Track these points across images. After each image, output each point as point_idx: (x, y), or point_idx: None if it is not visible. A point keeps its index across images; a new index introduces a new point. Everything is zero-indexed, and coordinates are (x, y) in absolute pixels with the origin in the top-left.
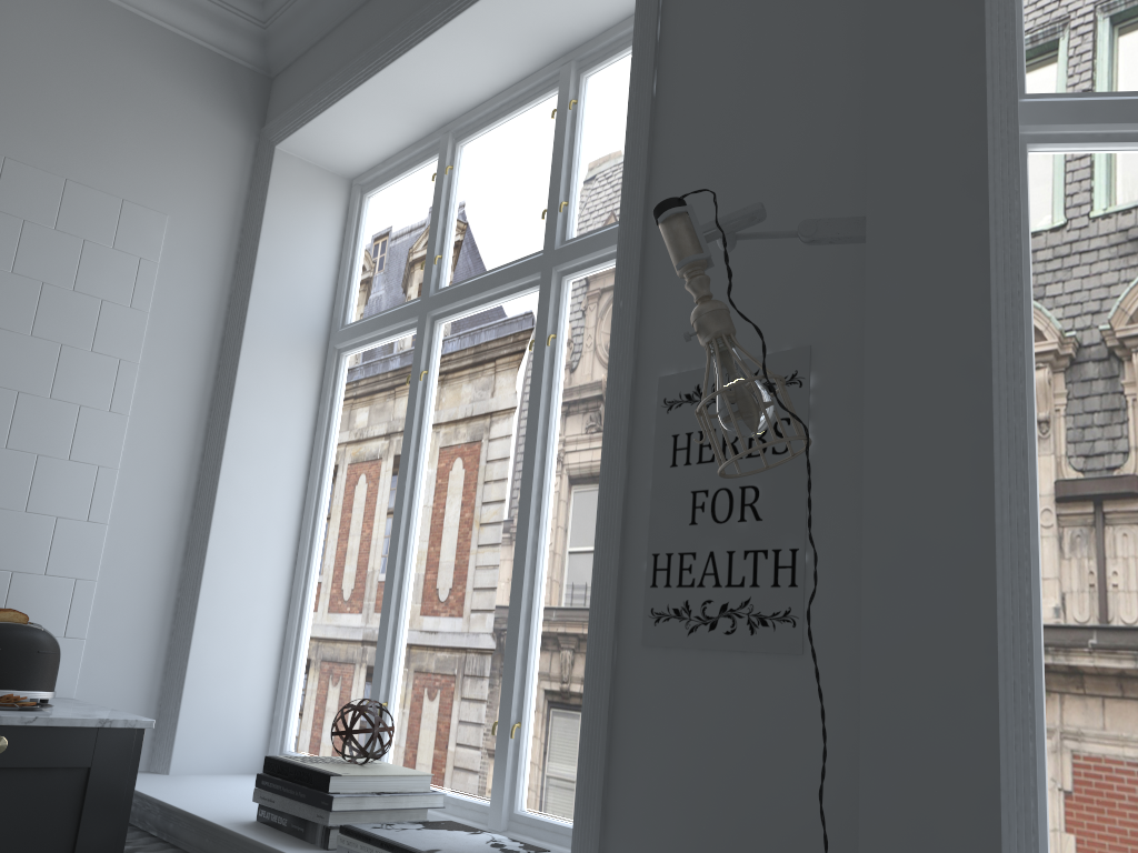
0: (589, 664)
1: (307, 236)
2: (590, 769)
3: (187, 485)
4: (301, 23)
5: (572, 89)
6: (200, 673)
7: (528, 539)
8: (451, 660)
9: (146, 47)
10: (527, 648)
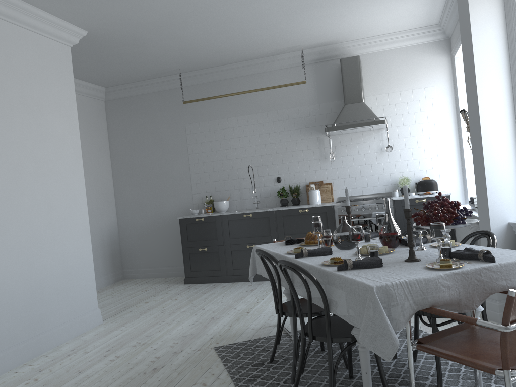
0: None
1: None
2: None
3: (456, 143)
4: (448, 29)
5: None
6: (470, 183)
7: None
8: None
9: (418, 51)
10: None
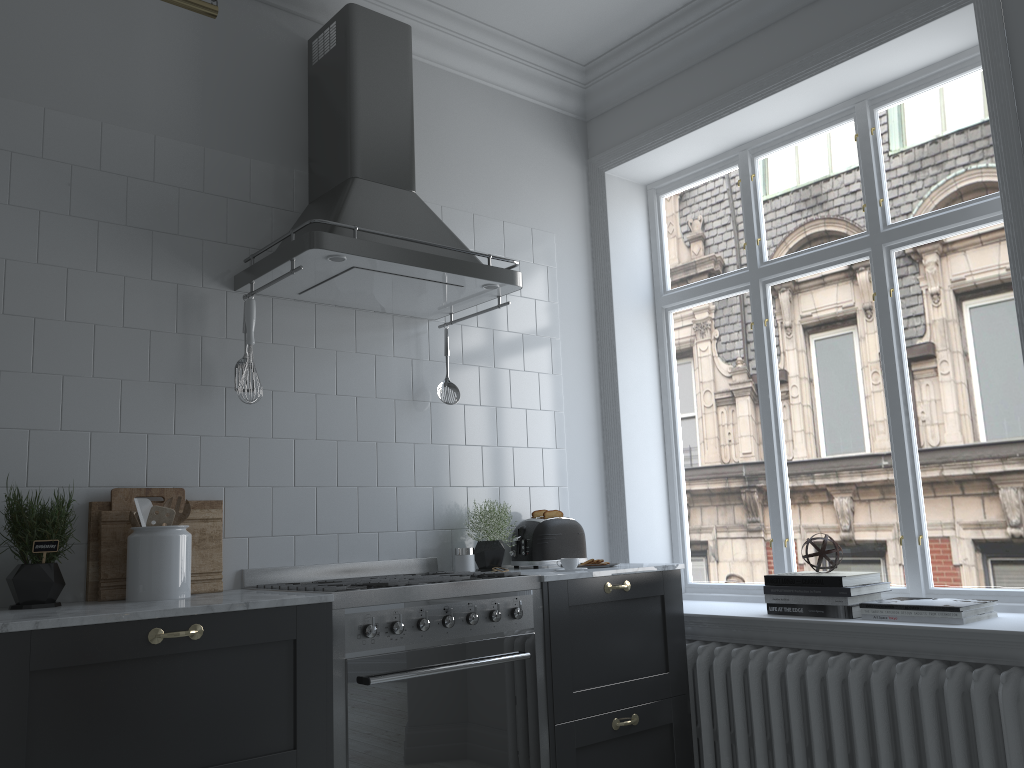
0: None
1: (631, 231)
2: None
3: (596, 416)
4: (623, 85)
5: (869, 120)
6: (634, 538)
7: (902, 422)
8: (841, 505)
9: (521, 117)
10: (916, 489)
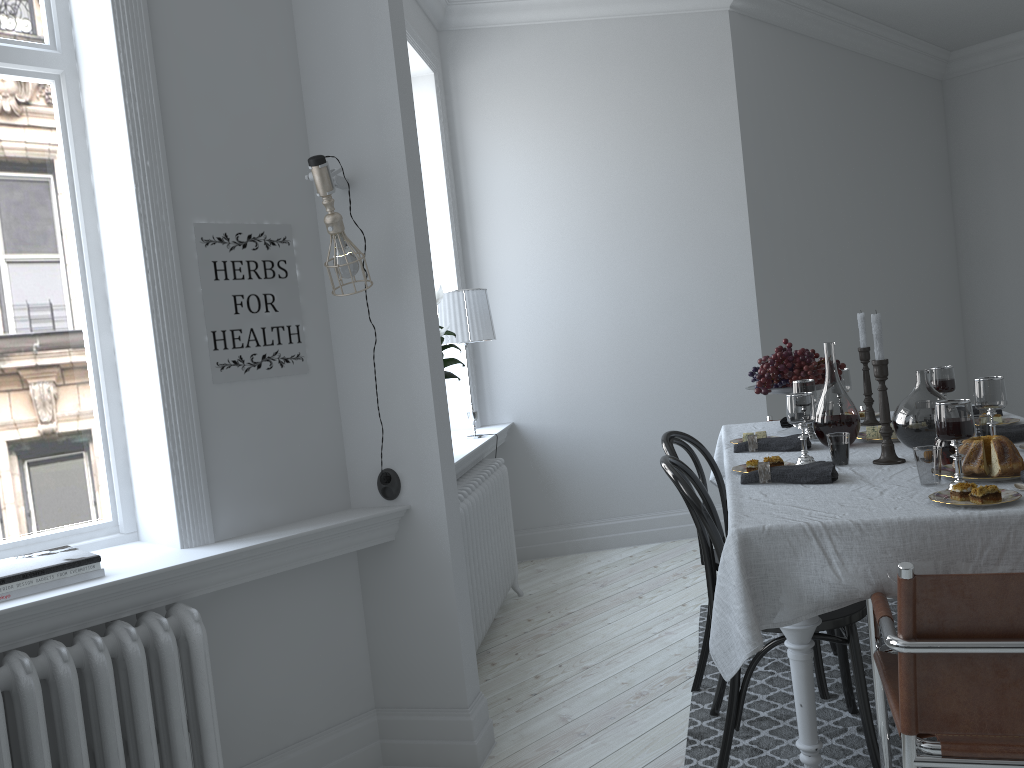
0: (169, 402)
1: None
2: (190, 460)
3: None
4: None
5: None
6: None
7: None
8: None
9: None
10: None
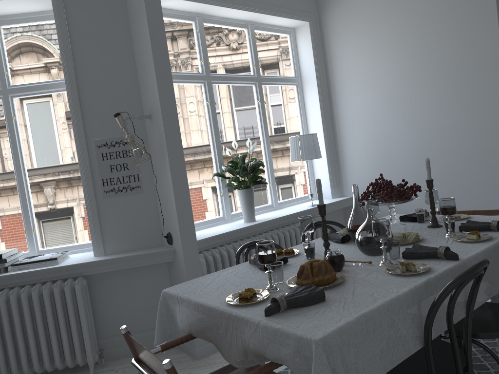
0: (87, 205)
1: None
2: (95, 226)
3: None
4: None
5: None
6: None
7: (23, 178)
8: None
9: None
10: (31, 208)
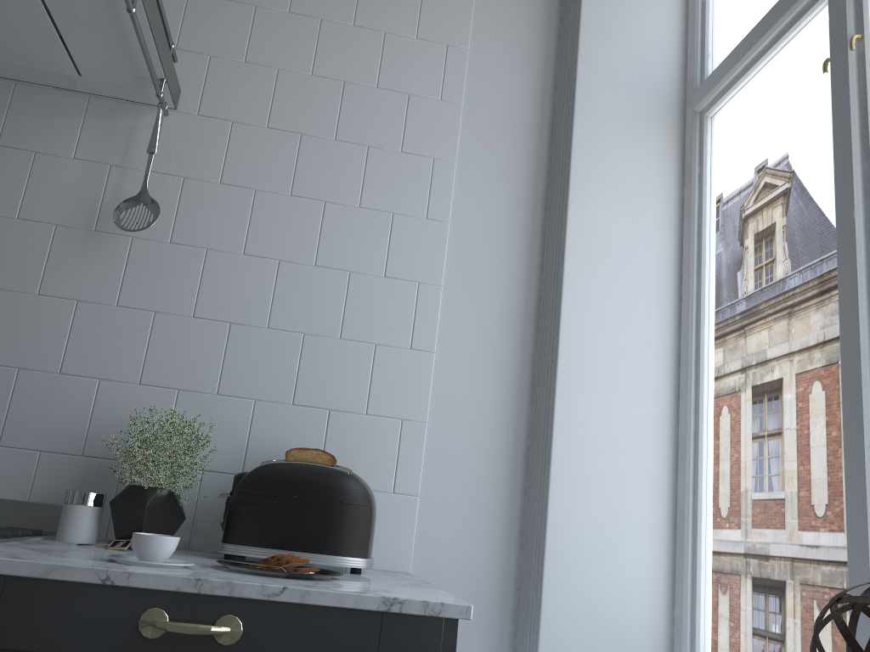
0: None
1: None
2: None
3: (525, 304)
4: None
5: None
6: (564, 546)
7: None
8: None
9: None
10: None
